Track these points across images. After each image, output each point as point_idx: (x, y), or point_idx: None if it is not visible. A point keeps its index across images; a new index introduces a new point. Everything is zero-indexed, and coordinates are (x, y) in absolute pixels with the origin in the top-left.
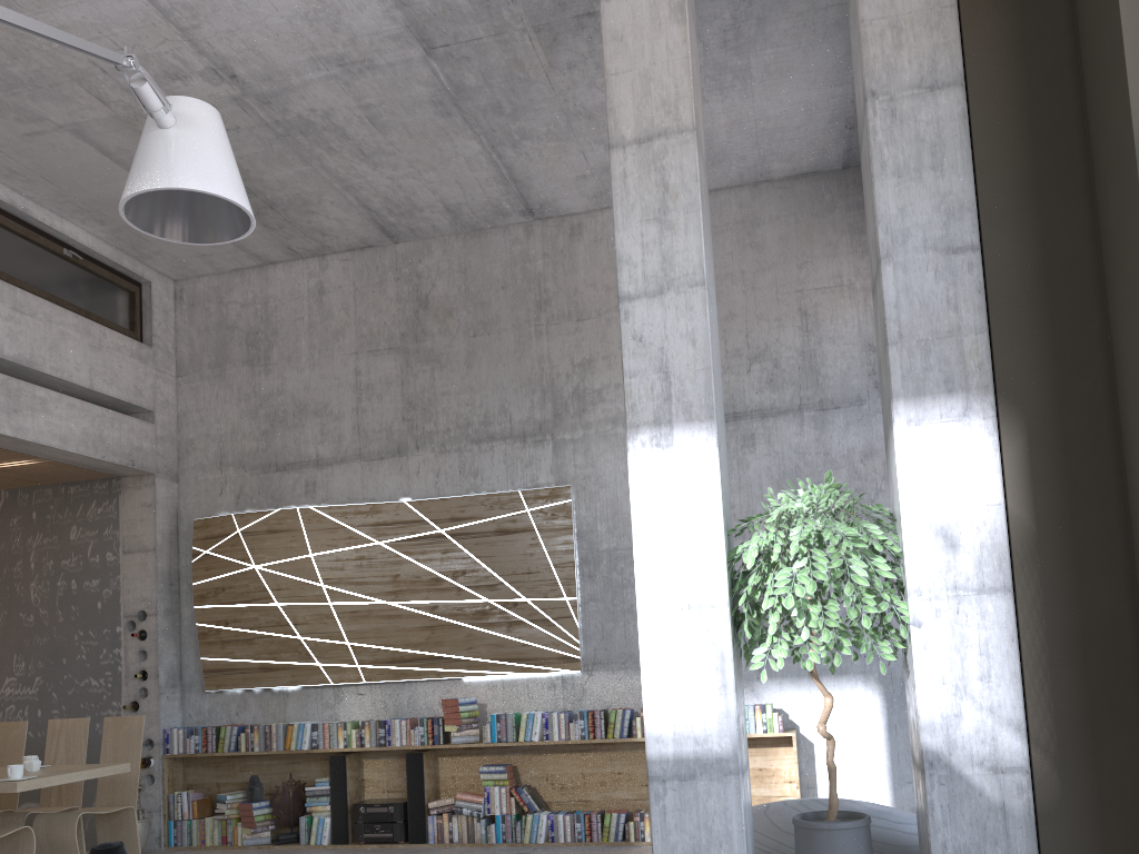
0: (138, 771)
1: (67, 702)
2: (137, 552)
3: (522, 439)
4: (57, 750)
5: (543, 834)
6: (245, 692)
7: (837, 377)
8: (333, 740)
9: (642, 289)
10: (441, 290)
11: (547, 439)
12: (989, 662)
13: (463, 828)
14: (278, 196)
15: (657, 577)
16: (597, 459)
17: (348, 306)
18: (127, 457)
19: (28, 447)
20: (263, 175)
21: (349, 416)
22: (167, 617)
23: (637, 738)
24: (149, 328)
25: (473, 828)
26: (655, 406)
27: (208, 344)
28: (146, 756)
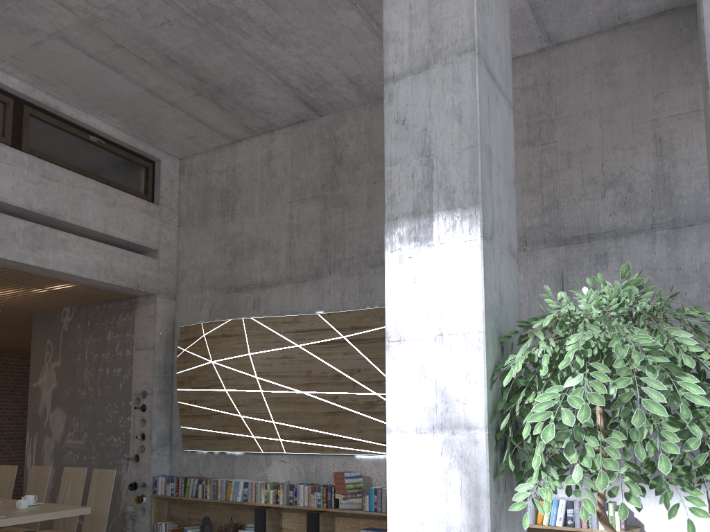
0: (107, 511)
1: (99, 451)
2: (143, 349)
3: None
4: (66, 489)
5: None
6: (208, 453)
7: (690, 197)
8: (257, 496)
9: (407, 67)
10: (351, 149)
11: None
12: None
13: None
14: (221, 81)
15: (409, 390)
16: None
17: (287, 167)
18: (133, 282)
19: (54, 274)
20: (203, 63)
21: (284, 249)
22: (161, 396)
23: None
24: (158, 192)
25: None
26: (415, 195)
27: (198, 202)
28: (141, 495)
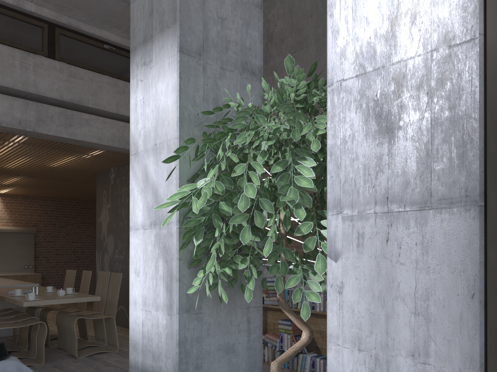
0: (117, 300)
1: None
2: None
3: None
4: (99, 285)
5: (307, 368)
6: None
7: None
8: None
9: None
10: (278, 28)
11: None
12: (429, 330)
13: (269, 355)
14: None
15: (139, 194)
16: None
17: None
18: None
19: (84, 143)
20: None
21: None
22: None
23: None
24: None
25: (274, 356)
26: (144, 24)
27: None
28: None
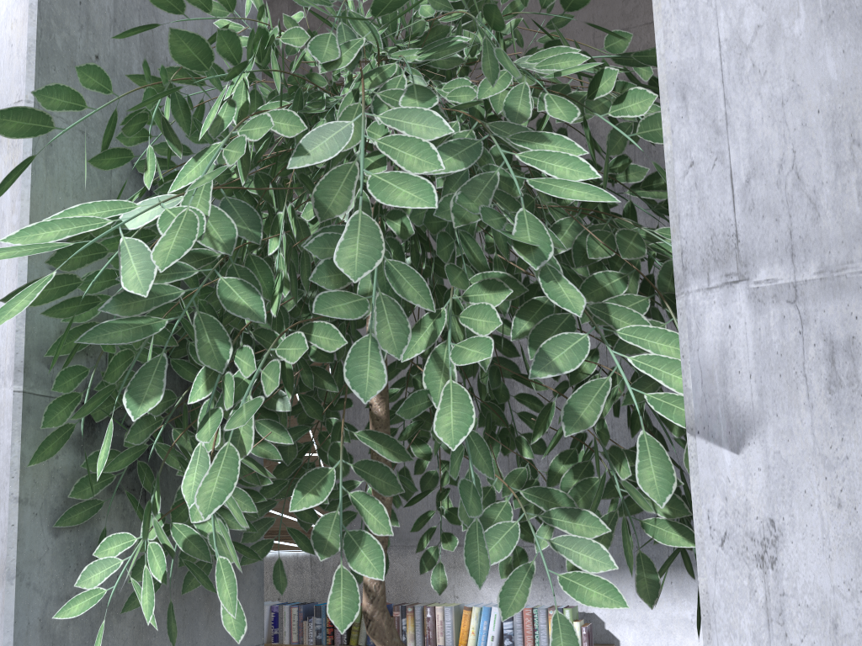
0: None
1: None
2: None
3: None
4: None
5: None
6: None
7: None
8: None
9: None
10: None
11: None
12: None
13: None
14: None
15: None
16: None
17: None
18: None
19: None
20: None
21: None
22: None
23: None
24: None
25: None
26: None
27: None
28: None
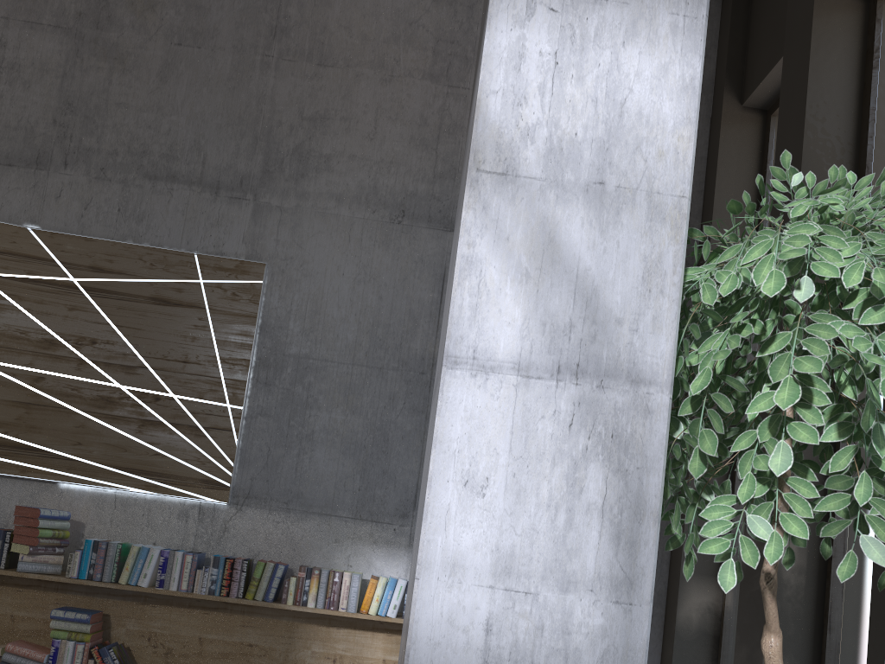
0: None
1: None
2: None
3: (214, 190)
4: None
5: None
6: None
7: None
8: None
9: None
10: None
11: (248, 199)
12: None
13: None
14: None
15: (513, 283)
16: (308, 240)
17: None
18: None
19: None
20: None
21: None
22: None
23: (287, 606)
24: None
25: None
26: None
27: None
28: None
